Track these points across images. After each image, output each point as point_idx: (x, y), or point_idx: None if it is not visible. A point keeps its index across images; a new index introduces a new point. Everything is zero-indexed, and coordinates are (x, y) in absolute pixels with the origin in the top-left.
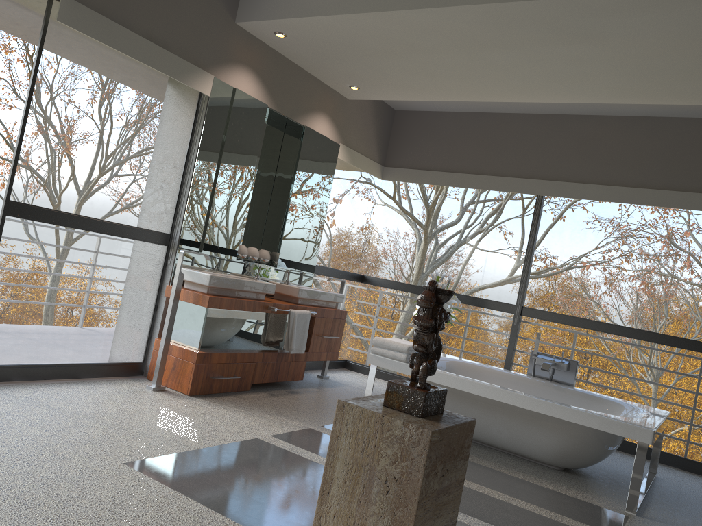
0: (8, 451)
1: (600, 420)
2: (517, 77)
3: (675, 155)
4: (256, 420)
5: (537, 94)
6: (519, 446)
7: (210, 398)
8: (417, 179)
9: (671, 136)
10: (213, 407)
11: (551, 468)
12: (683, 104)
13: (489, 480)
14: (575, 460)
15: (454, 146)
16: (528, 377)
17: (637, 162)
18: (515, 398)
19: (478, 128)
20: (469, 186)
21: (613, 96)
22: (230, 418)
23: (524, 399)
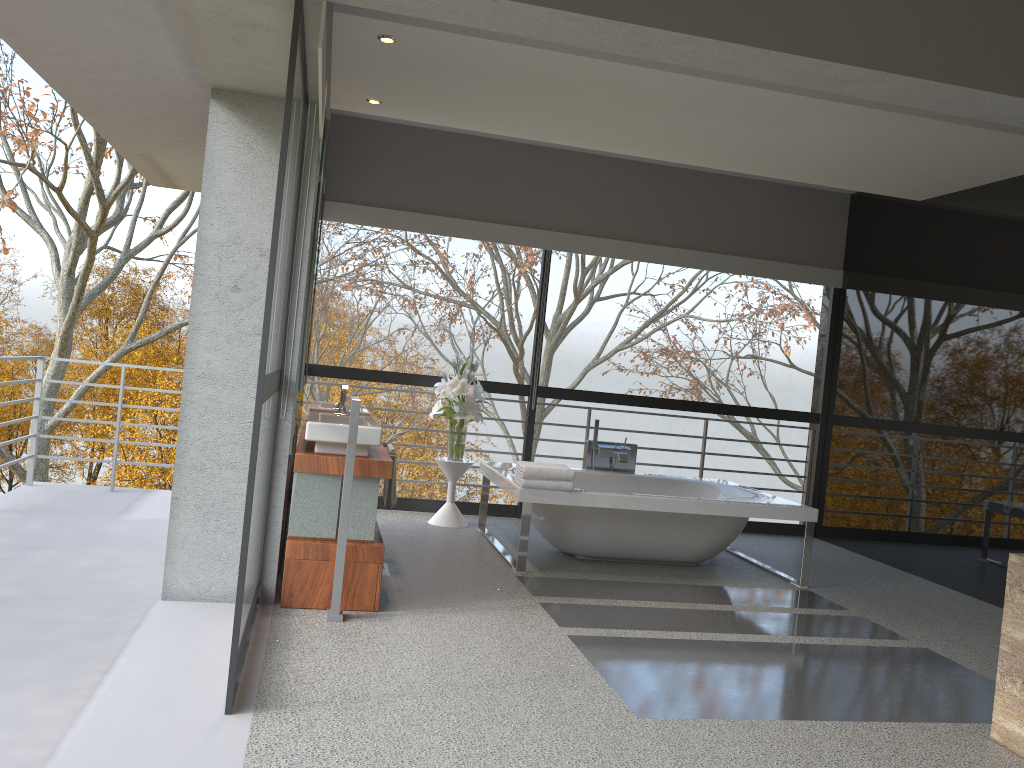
0: (577, 761)
1: (776, 509)
2: (632, 132)
3: (683, 210)
4: (501, 614)
5: (619, 146)
6: (669, 553)
7: (397, 606)
8: (381, 222)
9: (679, 189)
10: (438, 616)
11: (690, 565)
12: (748, 173)
13: (718, 597)
14: (718, 551)
15: (432, 178)
16: (601, 473)
17: (649, 215)
18: (697, 506)
19: (463, 156)
20: (459, 235)
21: (697, 160)
22: (488, 623)
23: (706, 505)
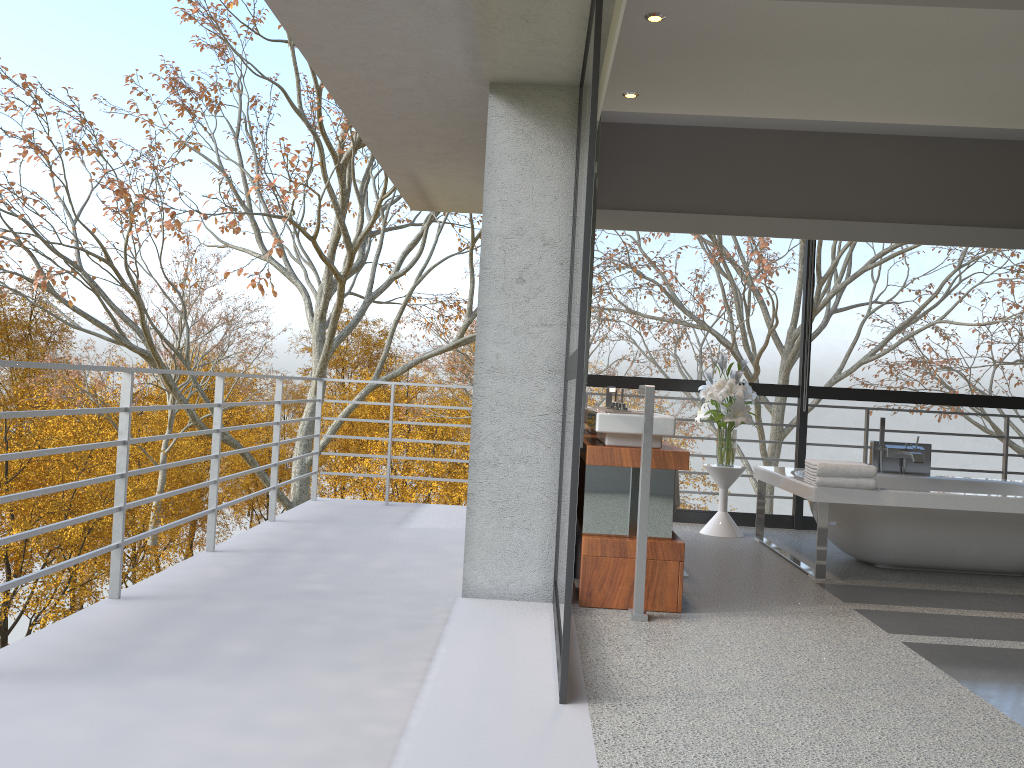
0: None
1: None
2: (914, 93)
3: (965, 184)
4: (815, 619)
5: (896, 114)
6: (988, 561)
7: (699, 608)
8: (632, 225)
9: (958, 161)
10: (747, 619)
11: (1014, 576)
12: None
13: None
14: None
15: (683, 176)
16: (892, 475)
17: (925, 193)
18: None
19: (714, 149)
20: (714, 232)
21: (988, 120)
22: (804, 627)
23: None
